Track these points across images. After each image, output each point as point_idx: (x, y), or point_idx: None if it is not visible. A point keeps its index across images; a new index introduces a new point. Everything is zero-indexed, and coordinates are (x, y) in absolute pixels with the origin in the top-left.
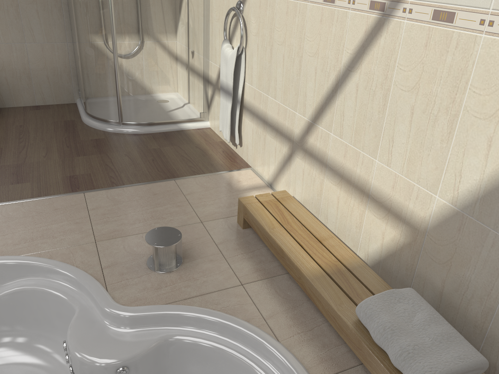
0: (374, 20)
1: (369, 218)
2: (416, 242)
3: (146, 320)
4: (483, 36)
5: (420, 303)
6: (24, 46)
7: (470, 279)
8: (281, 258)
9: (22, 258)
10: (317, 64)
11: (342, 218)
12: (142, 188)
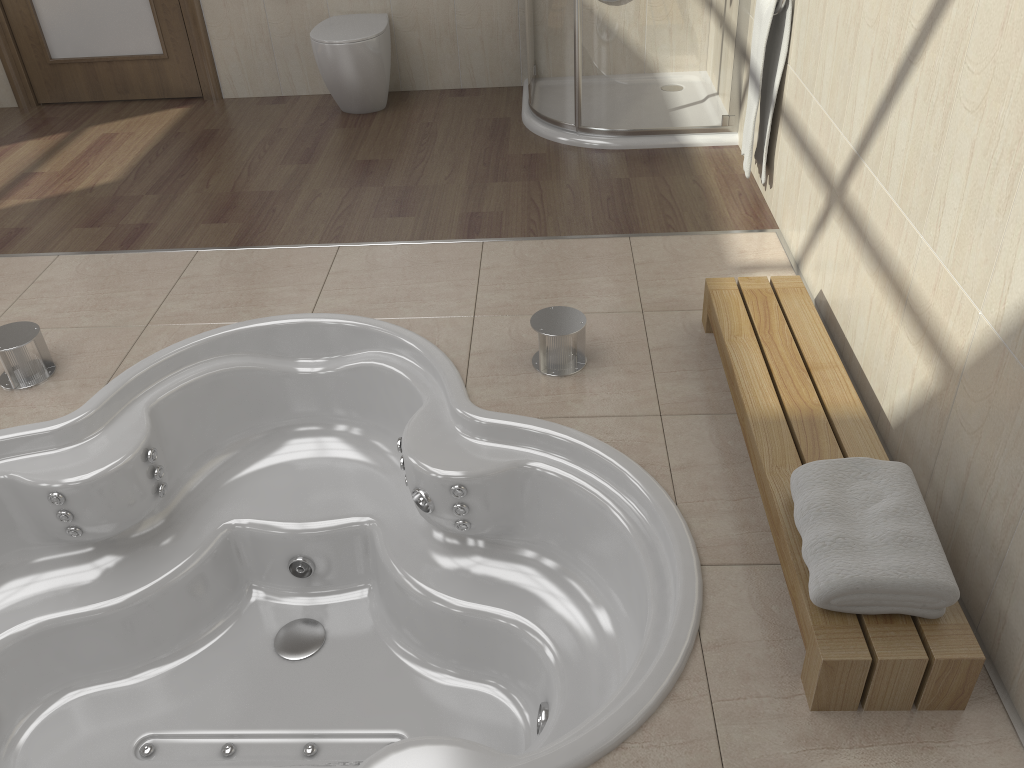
0: None
1: (901, 342)
2: (947, 392)
3: (503, 433)
4: None
5: (898, 487)
6: None
7: (998, 464)
8: (731, 385)
9: (373, 322)
10: (875, 42)
11: (872, 338)
12: (571, 245)
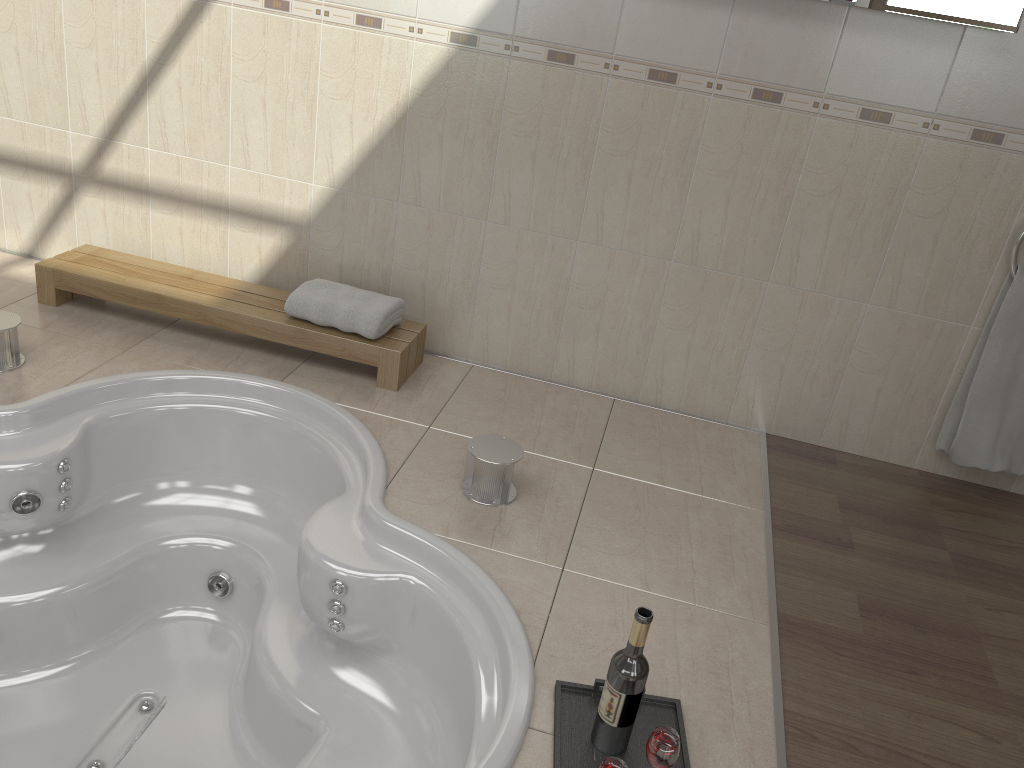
0: (188, 4)
1: (235, 237)
2: (302, 240)
3: (53, 410)
4: (322, 25)
5: (336, 283)
6: None
7: (365, 250)
8: (159, 306)
9: None
10: (99, 58)
11: (194, 252)
12: None
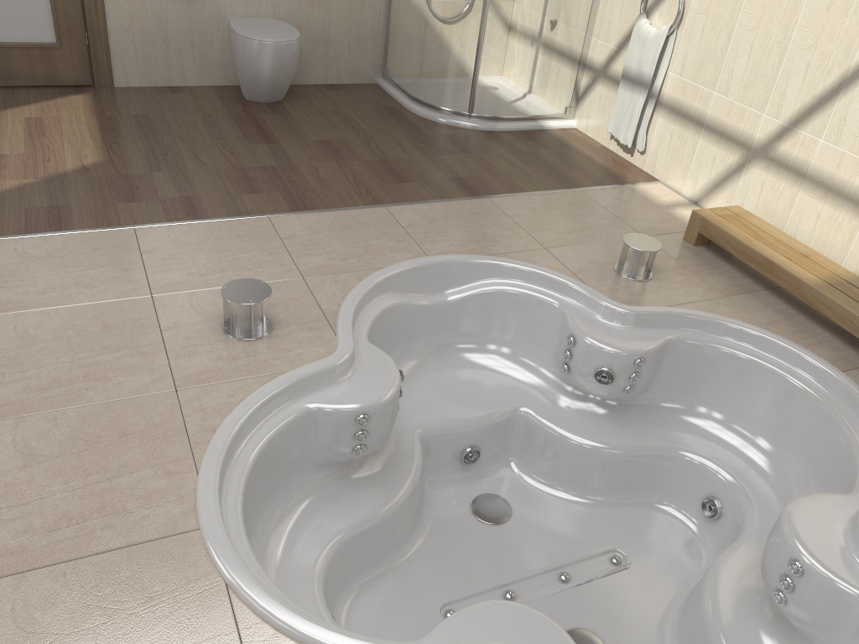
0: None
1: None
2: None
3: (650, 320)
4: None
5: None
6: (328, 1)
7: None
8: (768, 271)
9: (489, 257)
10: (812, 58)
11: (821, 236)
12: (550, 197)
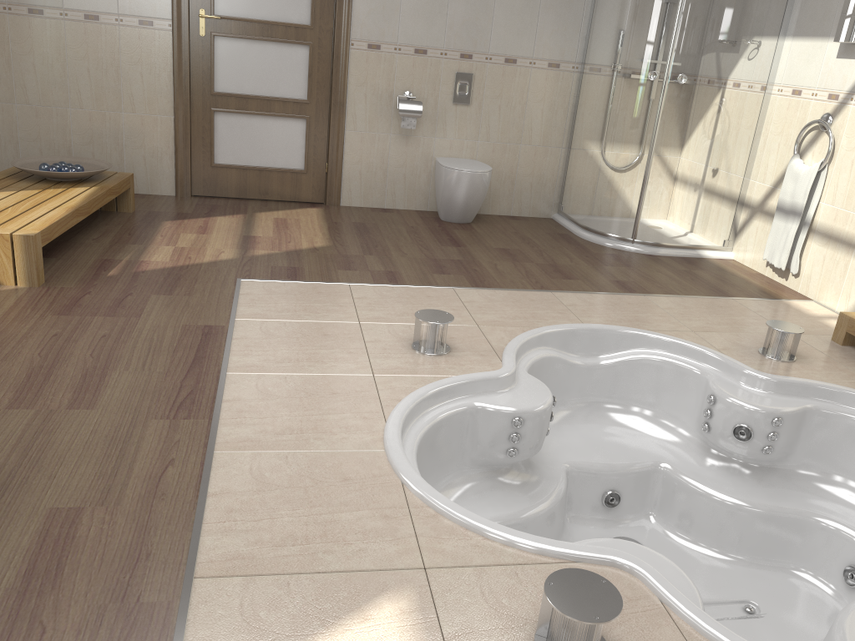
0: None
1: None
2: None
3: (790, 388)
4: None
5: None
6: (517, 148)
7: None
8: None
9: (639, 330)
10: None
11: None
12: (702, 300)
